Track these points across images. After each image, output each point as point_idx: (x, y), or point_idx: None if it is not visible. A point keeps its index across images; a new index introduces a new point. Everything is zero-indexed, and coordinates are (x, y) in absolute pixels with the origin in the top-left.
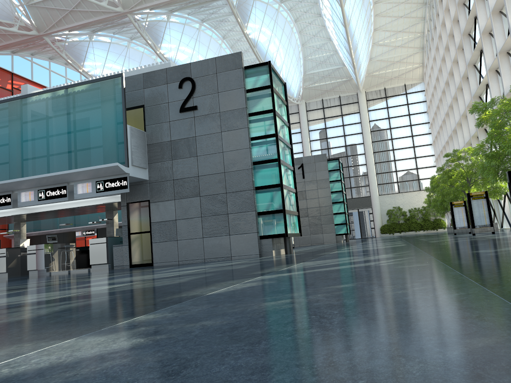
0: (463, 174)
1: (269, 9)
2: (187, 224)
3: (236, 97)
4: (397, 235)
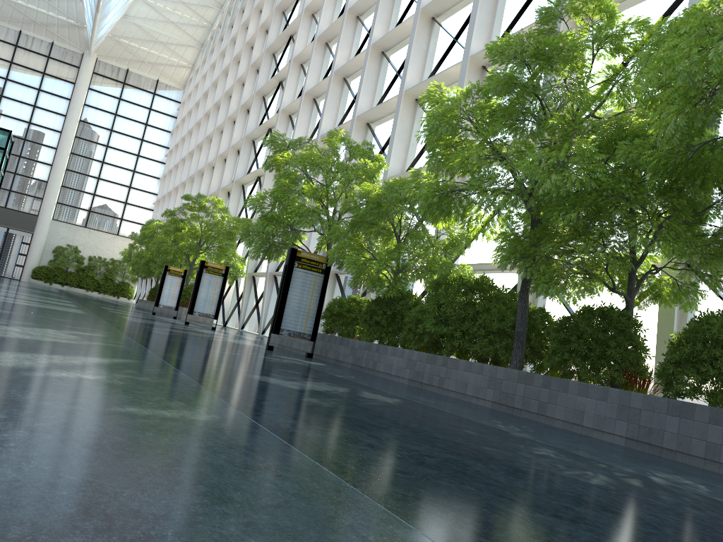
0: (196, 232)
1: None
2: None
3: None
4: (57, 287)
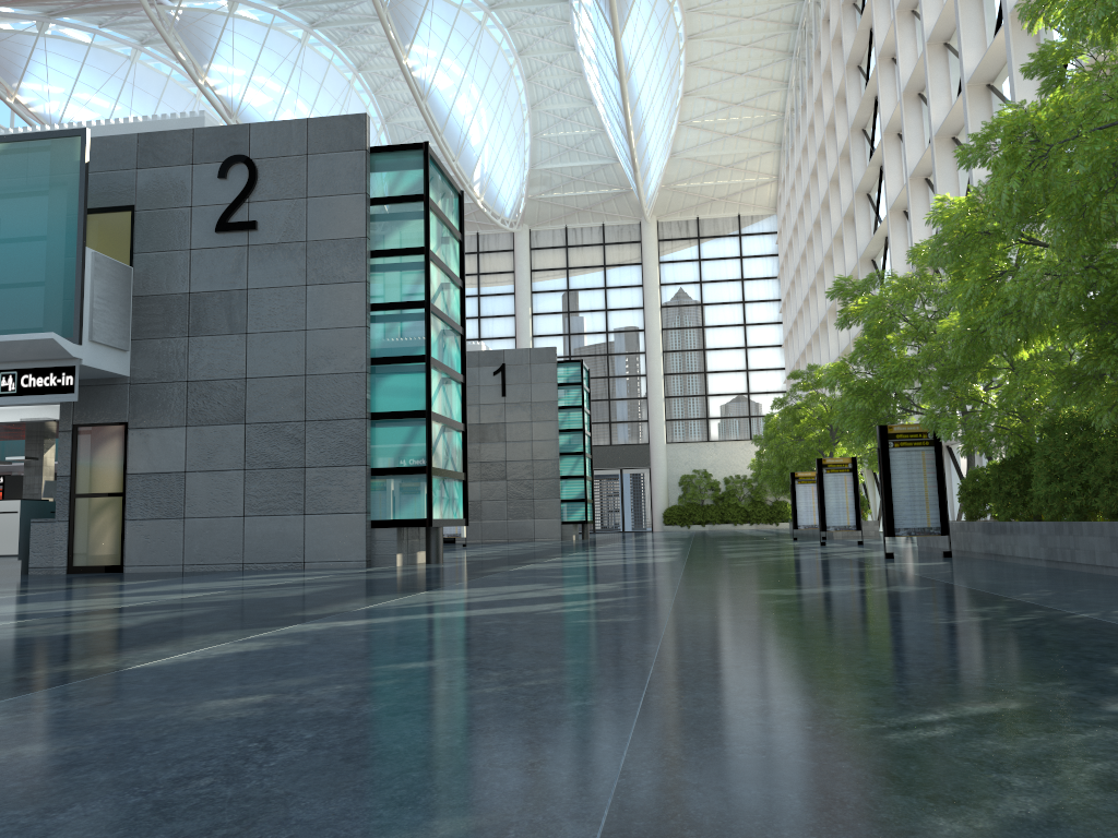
0: (824, 416)
1: (463, 19)
2: (210, 484)
3: (346, 212)
4: (697, 529)
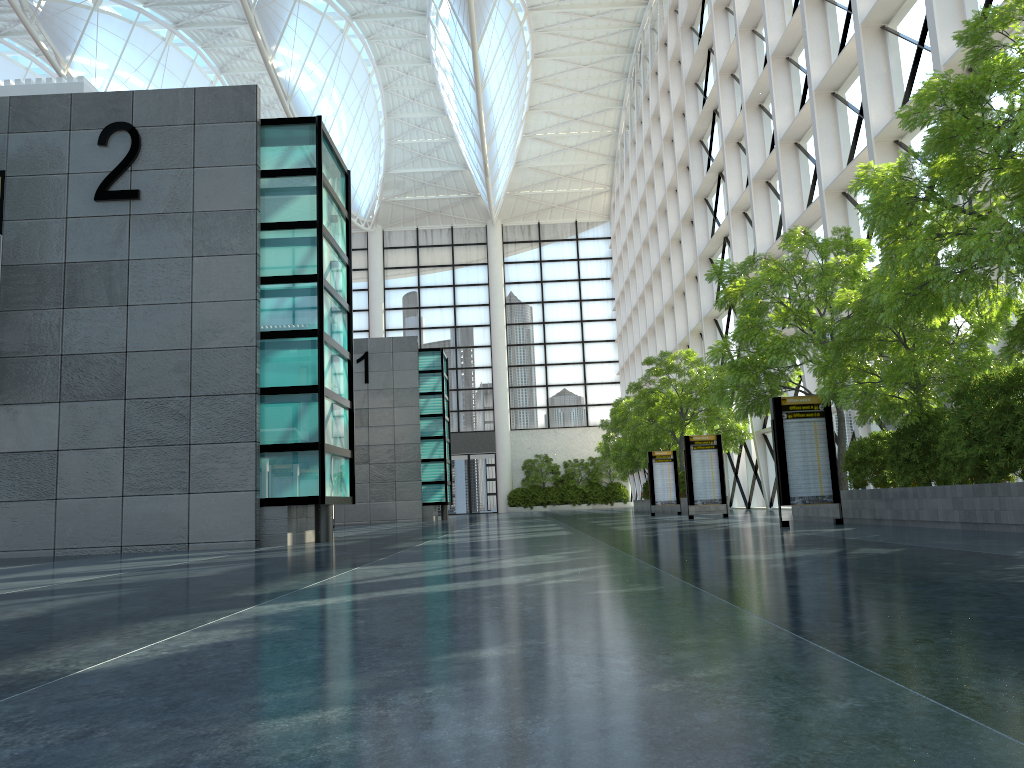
0: (674, 400)
1: (327, 26)
2: (86, 463)
3: (235, 183)
4: (539, 510)
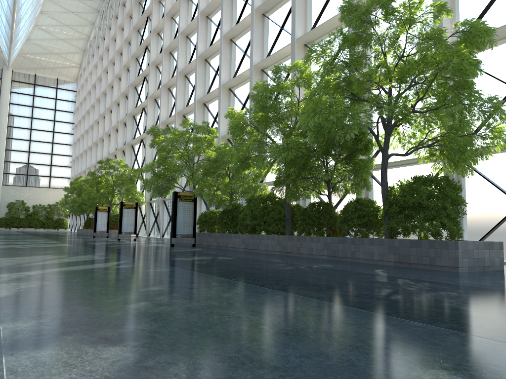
0: (109, 182)
1: None
2: None
3: None
4: (14, 230)
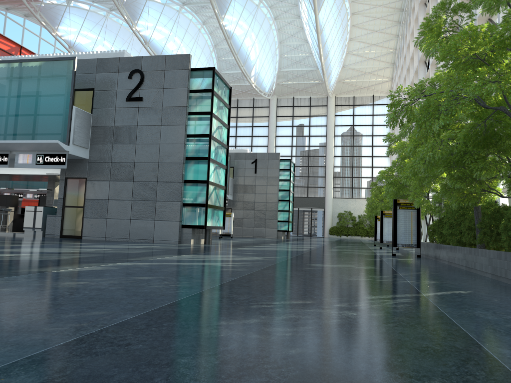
0: None
1: (249, 4)
2: (118, 205)
3: (179, 95)
4: (344, 237)
